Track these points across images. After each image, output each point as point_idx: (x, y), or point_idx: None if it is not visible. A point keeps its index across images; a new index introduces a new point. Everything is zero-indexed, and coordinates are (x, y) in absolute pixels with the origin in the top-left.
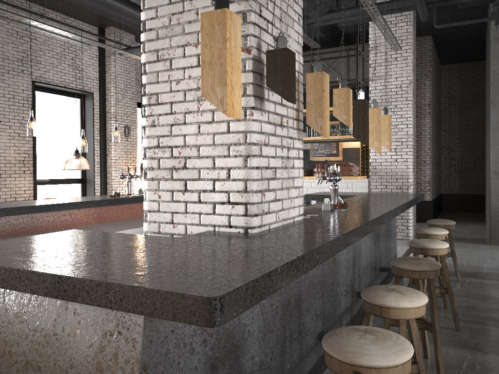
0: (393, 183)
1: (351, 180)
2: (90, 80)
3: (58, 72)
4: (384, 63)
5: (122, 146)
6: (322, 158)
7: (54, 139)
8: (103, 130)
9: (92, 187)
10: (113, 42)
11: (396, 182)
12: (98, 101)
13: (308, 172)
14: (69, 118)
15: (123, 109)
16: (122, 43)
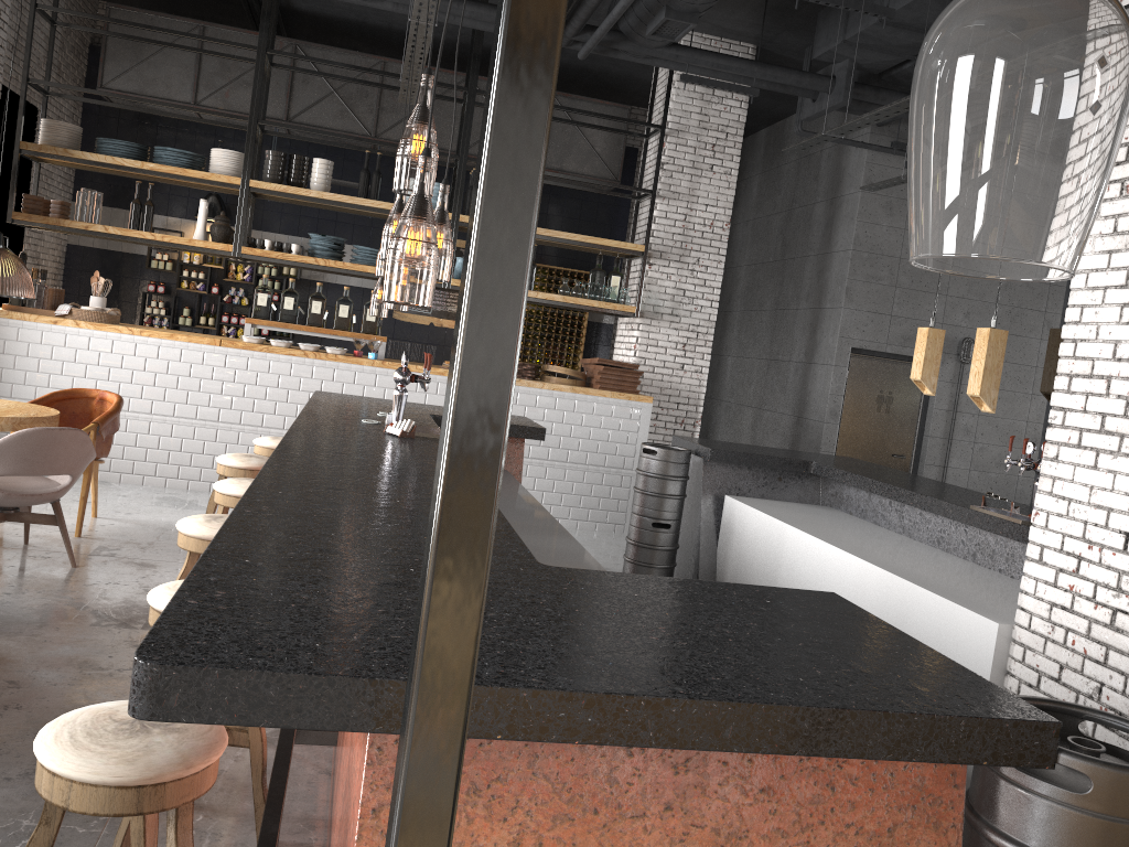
0: (672, 412)
1: (639, 404)
2: None
3: None
4: (689, 170)
5: None
6: (423, 317)
7: None
8: None
9: None
10: None
11: (676, 411)
12: None
13: (534, 370)
14: None
15: None
16: None
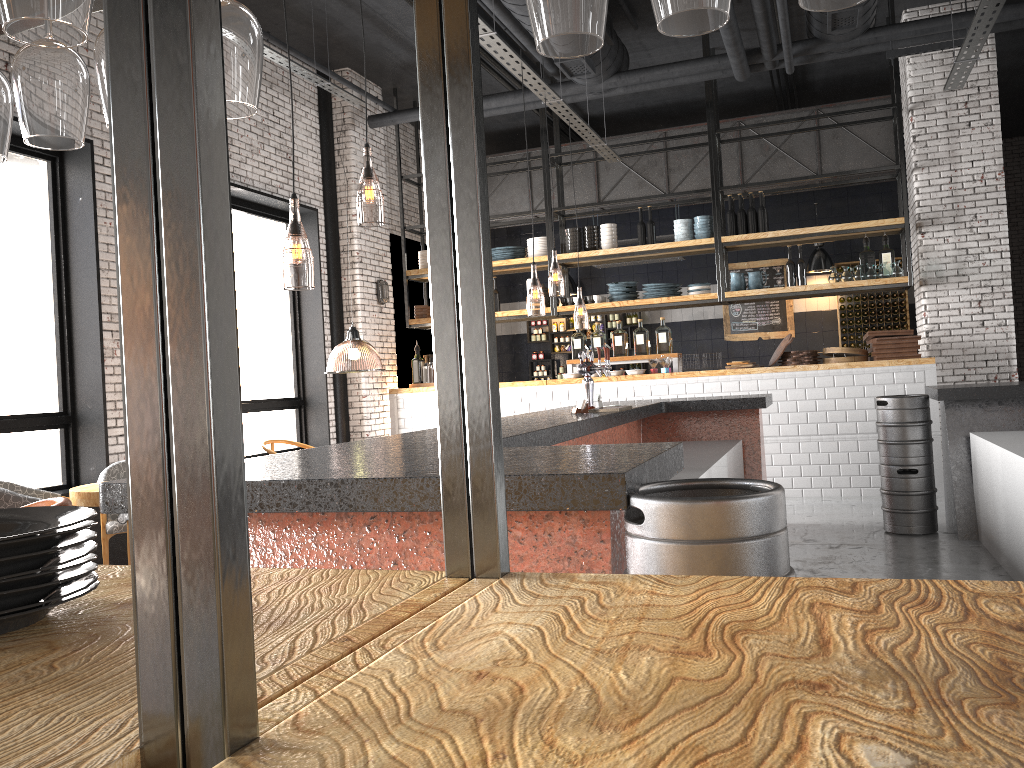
0: (980, 370)
1: (921, 366)
2: (309, 182)
3: (260, 165)
4: (944, 133)
5: (374, 324)
6: (751, 334)
7: (250, 311)
8: (334, 290)
9: (324, 416)
10: (371, 98)
11: (986, 368)
12: (323, 228)
13: (813, 355)
14: (271, 266)
15: (371, 244)
16: (383, 102)
